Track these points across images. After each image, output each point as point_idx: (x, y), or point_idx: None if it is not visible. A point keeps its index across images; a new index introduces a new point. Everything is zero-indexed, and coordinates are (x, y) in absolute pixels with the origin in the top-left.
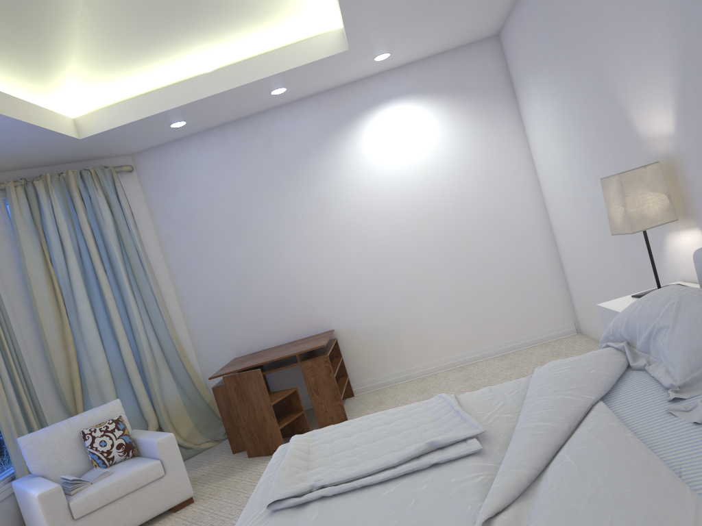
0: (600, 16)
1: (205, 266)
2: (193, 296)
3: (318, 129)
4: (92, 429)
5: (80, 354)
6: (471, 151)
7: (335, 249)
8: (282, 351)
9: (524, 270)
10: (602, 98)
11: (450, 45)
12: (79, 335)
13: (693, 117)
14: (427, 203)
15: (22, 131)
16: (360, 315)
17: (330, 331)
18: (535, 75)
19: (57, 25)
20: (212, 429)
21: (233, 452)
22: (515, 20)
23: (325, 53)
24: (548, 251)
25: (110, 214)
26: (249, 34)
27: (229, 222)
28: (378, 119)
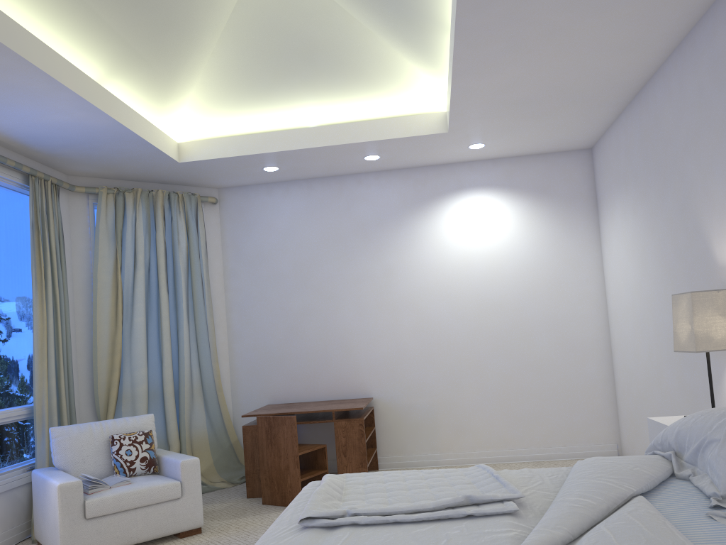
0: (696, 145)
1: (262, 307)
2: (243, 335)
3: (400, 201)
4: (122, 436)
5: (124, 364)
6: (544, 252)
7: (391, 319)
8: (318, 406)
9: (575, 380)
10: (685, 222)
11: (543, 149)
12: (127, 346)
13: None
14: (491, 293)
15: (132, 143)
16: (402, 389)
17: (369, 398)
18: (621, 192)
19: (189, 57)
20: (230, 471)
21: (247, 496)
22: (610, 138)
23: (424, 131)
24: (603, 366)
25: (185, 238)
26: (358, 100)
27: (295, 270)
28: (459, 203)
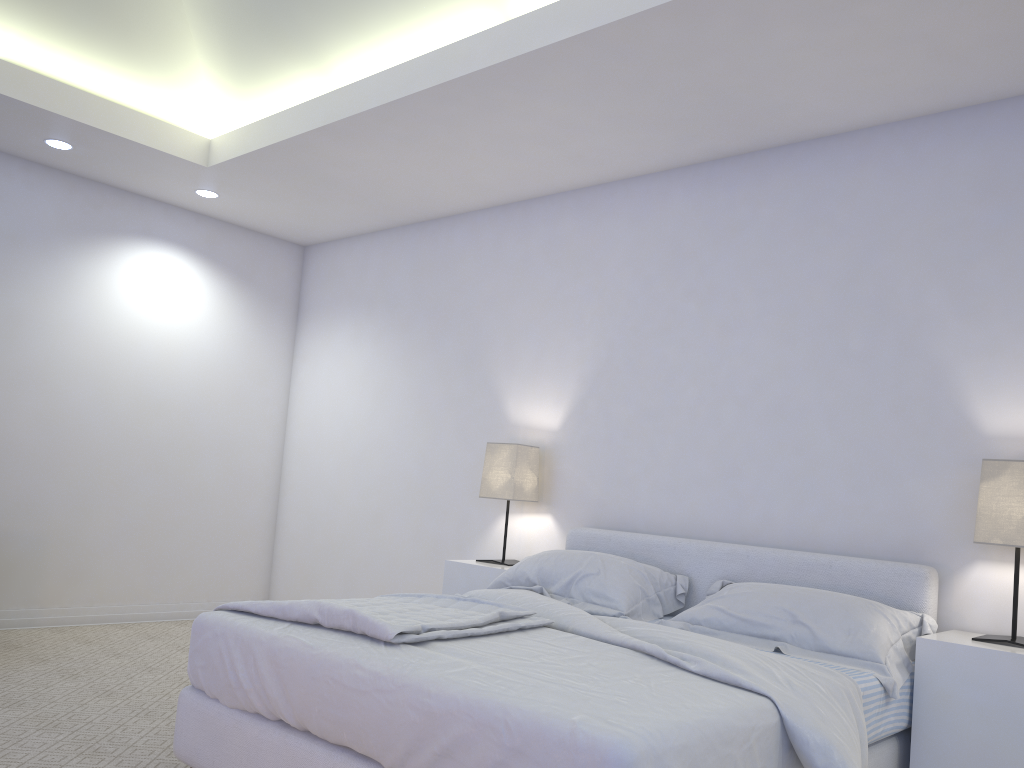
0: (507, 305)
1: None
2: None
3: (56, 220)
4: None
5: None
6: (232, 353)
7: (3, 393)
8: None
9: (236, 519)
10: (469, 373)
11: (263, 227)
12: None
13: (587, 423)
14: (159, 389)
15: None
16: None
17: None
18: (357, 313)
19: None
20: None
21: None
22: (352, 249)
23: (178, 152)
24: (269, 506)
25: None
26: (96, 62)
27: None
28: (142, 255)
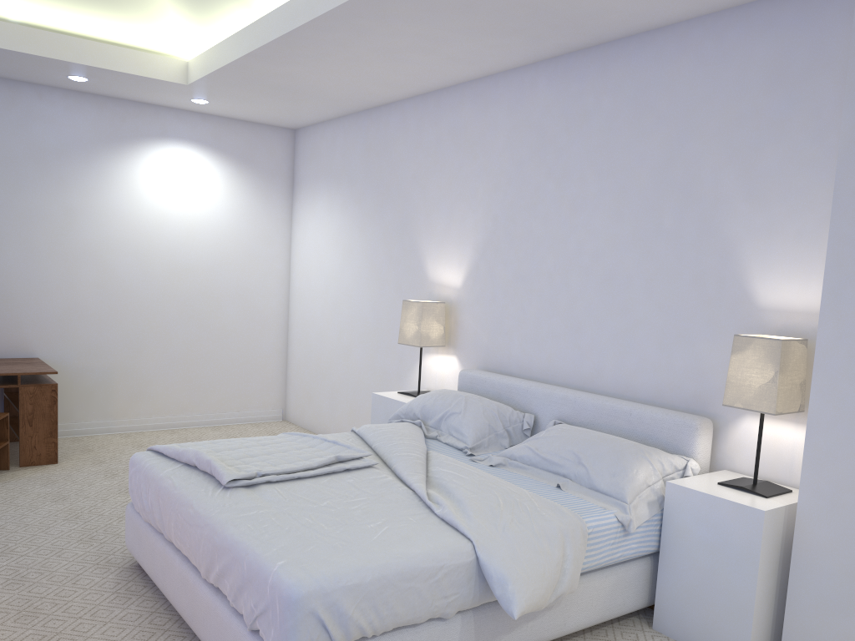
0: (426, 182)
1: None
2: None
3: (92, 133)
4: None
5: None
6: (241, 223)
7: (69, 269)
8: None
9: (255, 350)
10: (402, 238)
11: (256, 119)
12: None
13: (479, 283)
14: (185, 256)
15: None
16: (76, 350)
17: (38, 359)
18: (330, 186)
19: None
20: None
21: None
22: (325, 132)
23: (162, 76)
24: (280, 338)
25: None
26: (87, 13)
27: None
28: (161, 153)
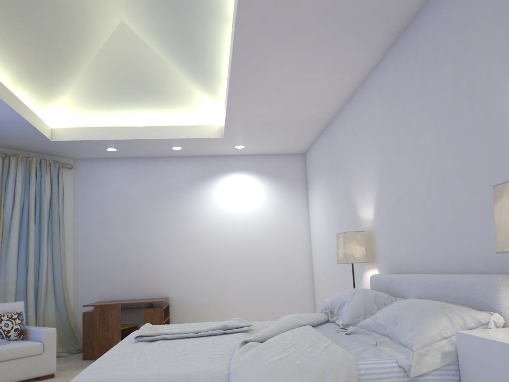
0: (351, 157)
1: (98, 237)
2: (84, 255)
3: (192, 176)
4: (2, 314)
5: (0, 271)
6: (276, 212)
7: (183, 248)
8: (134, 301)
9: (292, 288)
10: (347, 197)
11: (278, 151)
12: (4, 258)
13: (380, 212)
14: (245, 234)
15: (23, 126)
16: (188, 292)
17: (167, 297)
18: (318, 179)
19: (66, 78)
20: (69, 345)
21: (83, 359)
22: (314, 149)
23: (209, 135)
24: (308, 280)
25: (50, 189)
26: (170, 114)
27: (122, 214)
28: (228, 179)
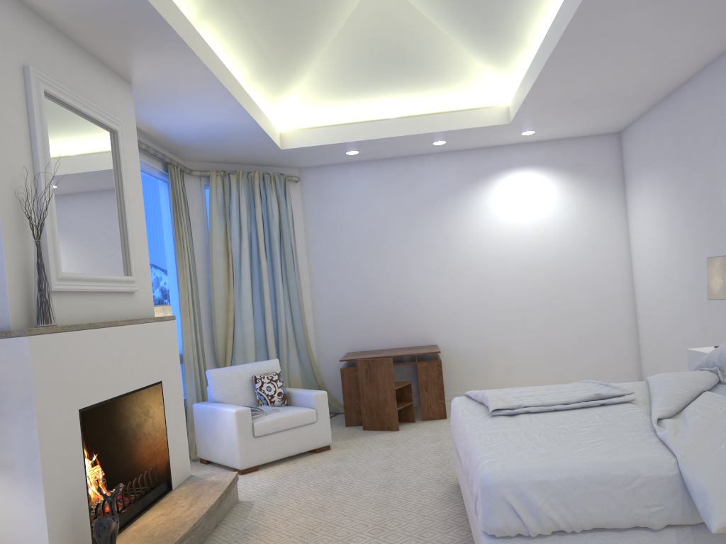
0: (724, 142)
1: (340, 271)
2: (324, 294)
3: (457, 178)
4: (262, 376)
5: (235, 320)
6: (579, 221)
7: (451, 278)
8: (398, 352)
9: (605, 326)
10: (712, 201)
11: (580, 133)
12: (237, 305)
13: None
14: (535, 255)
15: (255, 136)
16: (461, 337)
17: (435, 345)
18: (649, 172)
19: (303, 64)
20: None
21: (346, 425)
22: (640, 126)
23: (490, 122)
24: (628, 314)
25: (277, 212)
26: (434, 96)
27: (368, 239)
28: (508, 180)
